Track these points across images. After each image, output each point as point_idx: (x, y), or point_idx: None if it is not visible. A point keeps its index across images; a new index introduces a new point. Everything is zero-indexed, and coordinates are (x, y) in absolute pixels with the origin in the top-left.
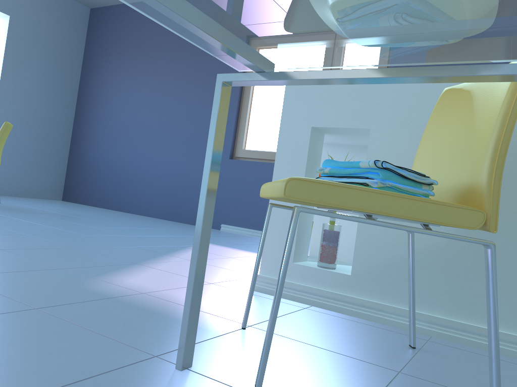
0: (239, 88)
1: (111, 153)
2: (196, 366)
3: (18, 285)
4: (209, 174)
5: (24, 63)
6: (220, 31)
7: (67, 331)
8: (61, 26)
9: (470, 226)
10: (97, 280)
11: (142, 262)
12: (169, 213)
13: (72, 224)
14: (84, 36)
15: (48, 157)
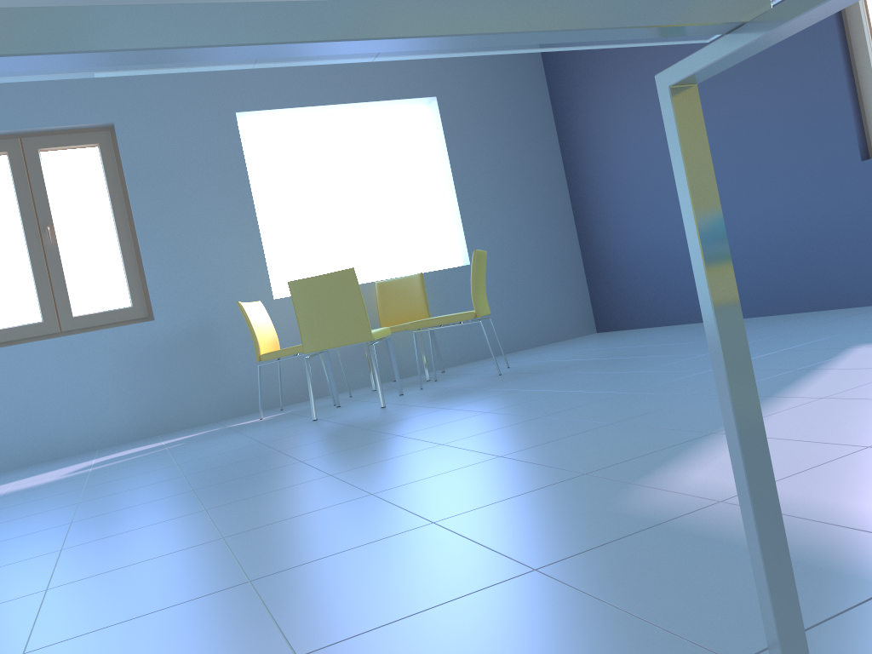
0: (832, 18)
1: (642, 233)
2: None
3: (514, 524)
4: (709, 287)
5: (476, 152)
6: (586, 6)
7: (577, 614)
8: (504, 74)
9: None
10: (638, 487)
11: (722, 426)
12: (777, 301)
13: (609, 375)
14: (541, 69)
15: (555, 275)
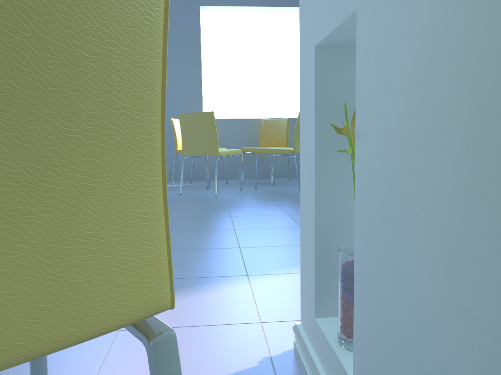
0: None
1: None
2: None
3: None
4: None
5: None
6: None
7: None
8: None
9: None
10: None
11: (261, 272)
12: None
13: None
14: None
15: None
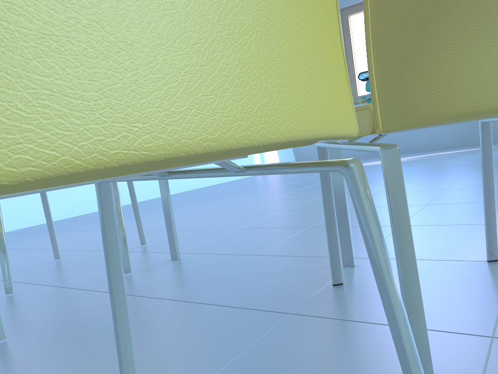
0: None
1: None
2: (357, 267)
3: (441, 212)
4: None
5: None
6: None
7: None
8: None
9: (365, 131)
10: None
11: None
12: None
13: None
14: None
15: None
